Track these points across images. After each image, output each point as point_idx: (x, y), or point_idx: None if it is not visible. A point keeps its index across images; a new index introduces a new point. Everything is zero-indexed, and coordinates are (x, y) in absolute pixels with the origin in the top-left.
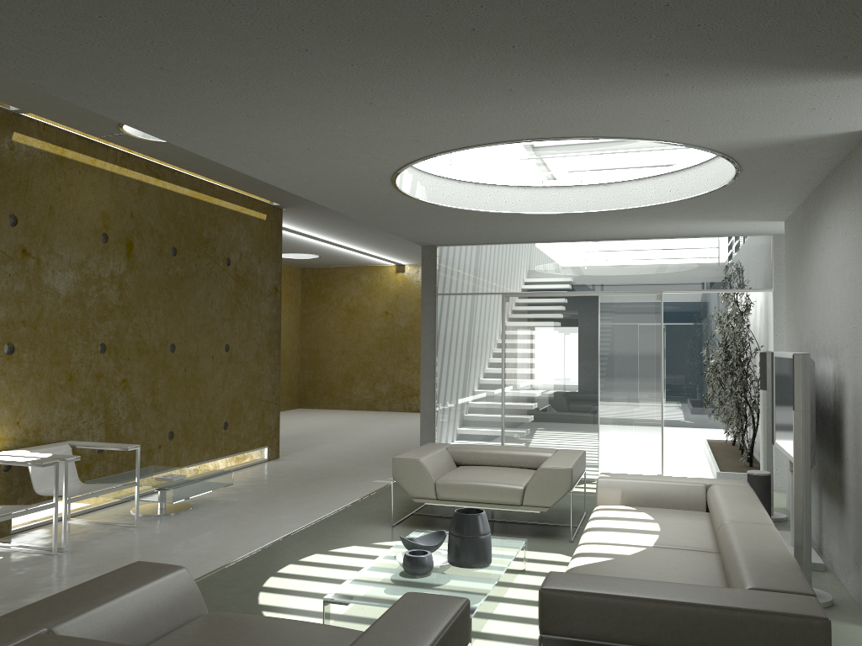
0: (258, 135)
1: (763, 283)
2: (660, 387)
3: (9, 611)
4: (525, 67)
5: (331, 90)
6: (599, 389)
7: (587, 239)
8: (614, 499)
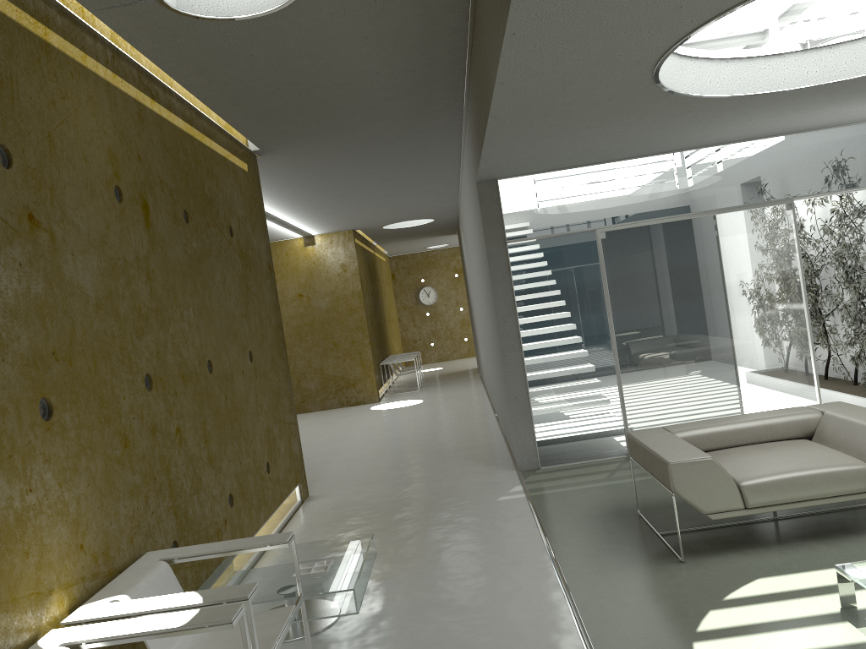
0: None
1: None
2: (804, 313)
3: None
4: None
5: None
6: (734, 329)
7: (695, 146)
8: None
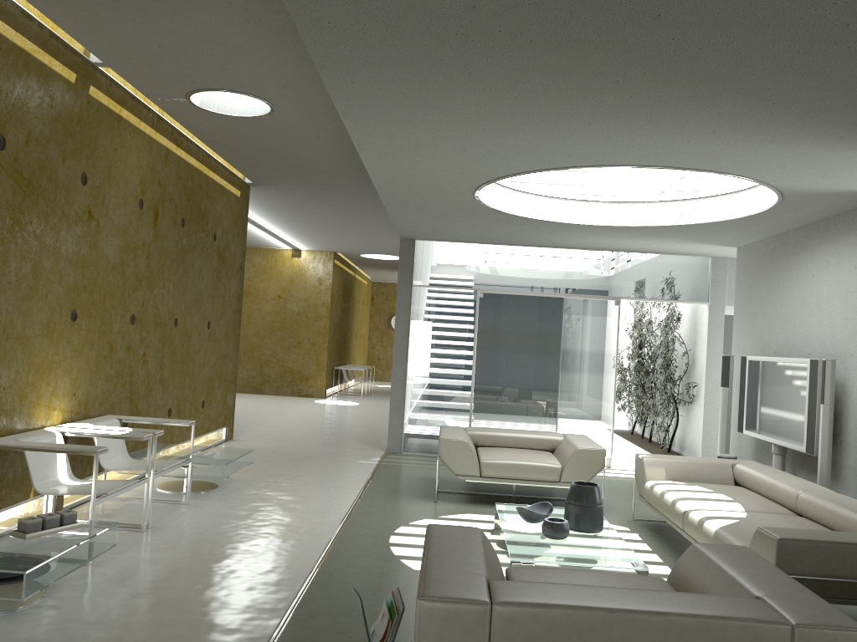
0: (443, 133)
1: (701, 296)
2: (613, 381)
3: (183, 583)
4: (755, 118)
5: (577, 110)
6: (561, 381)
7: (558, 246)
8: (660, 475)
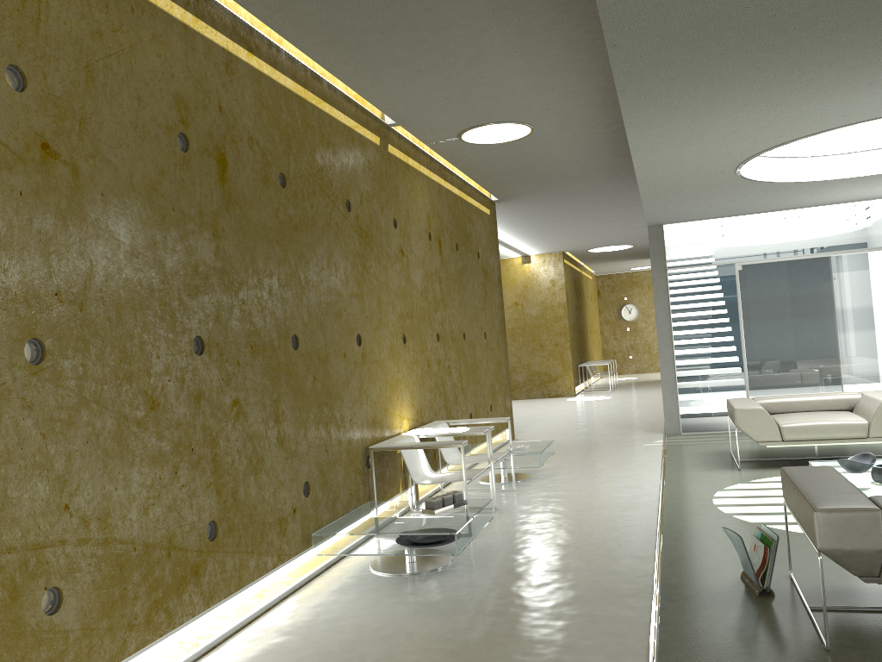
0: (719, 121)
1: None
2: None
3: (554, 544)
4: None
5: (859, 75)
6: (840, 342)
7: (816, 204)
8: None
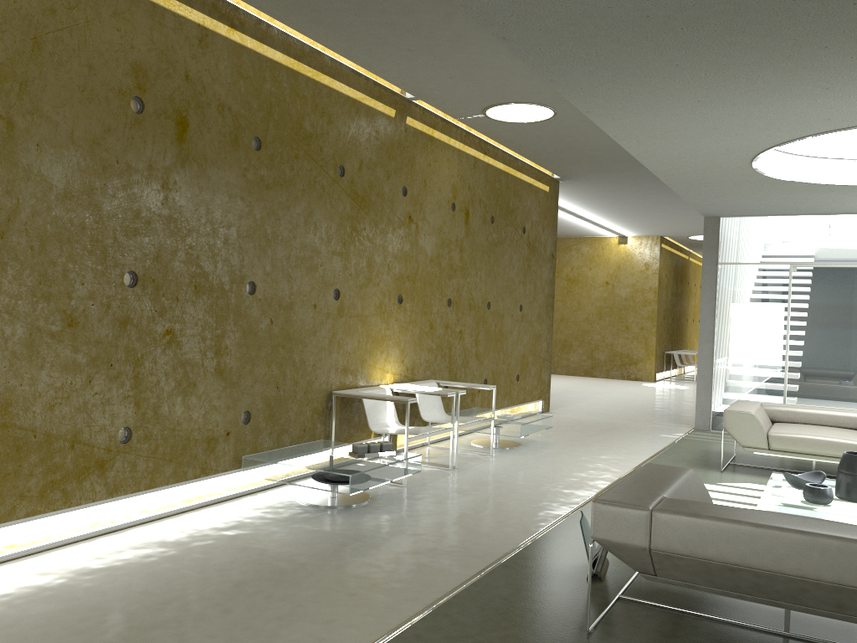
0: (685, 116)
1: None
2: None
3: (467, 505)
4: None
5: (804, 78)
6: None
7: None
8: None
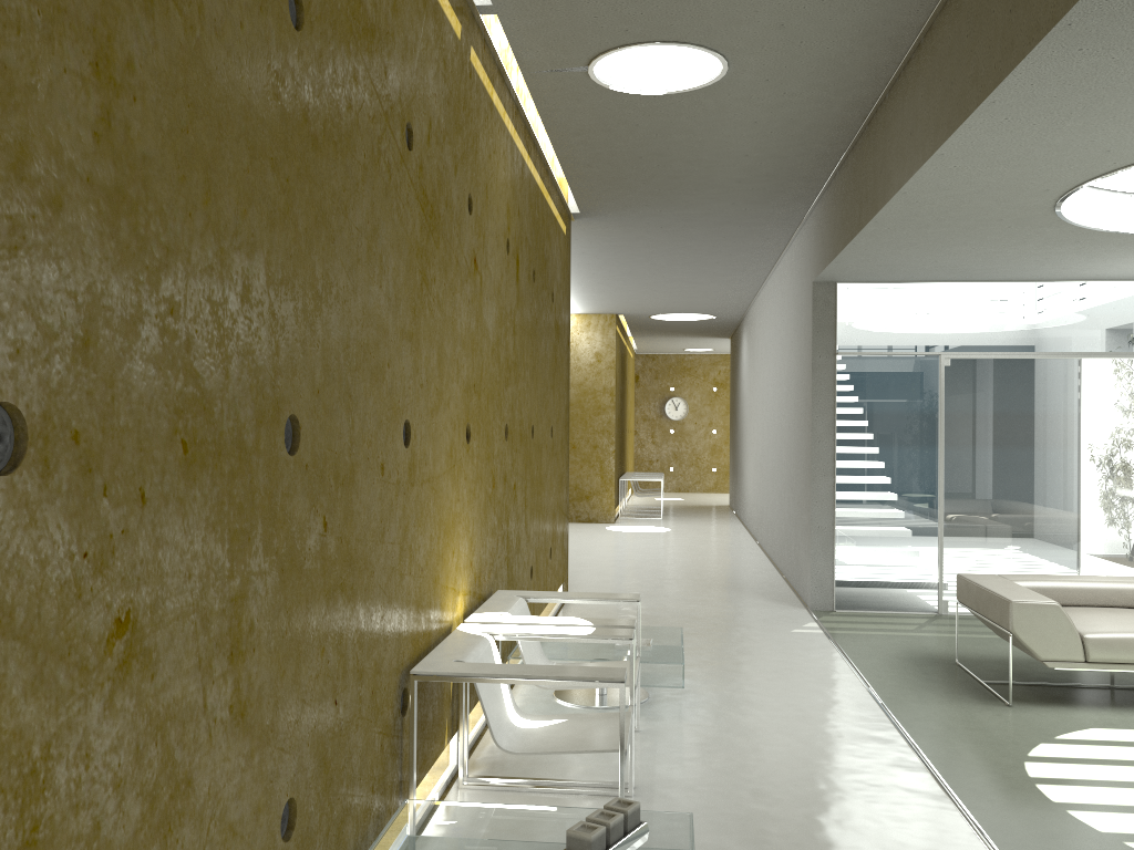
0: None
1: None
2: None
3: None
4: None
5: None
6: (1083, 490)
7: (1069, 278)
8: None
